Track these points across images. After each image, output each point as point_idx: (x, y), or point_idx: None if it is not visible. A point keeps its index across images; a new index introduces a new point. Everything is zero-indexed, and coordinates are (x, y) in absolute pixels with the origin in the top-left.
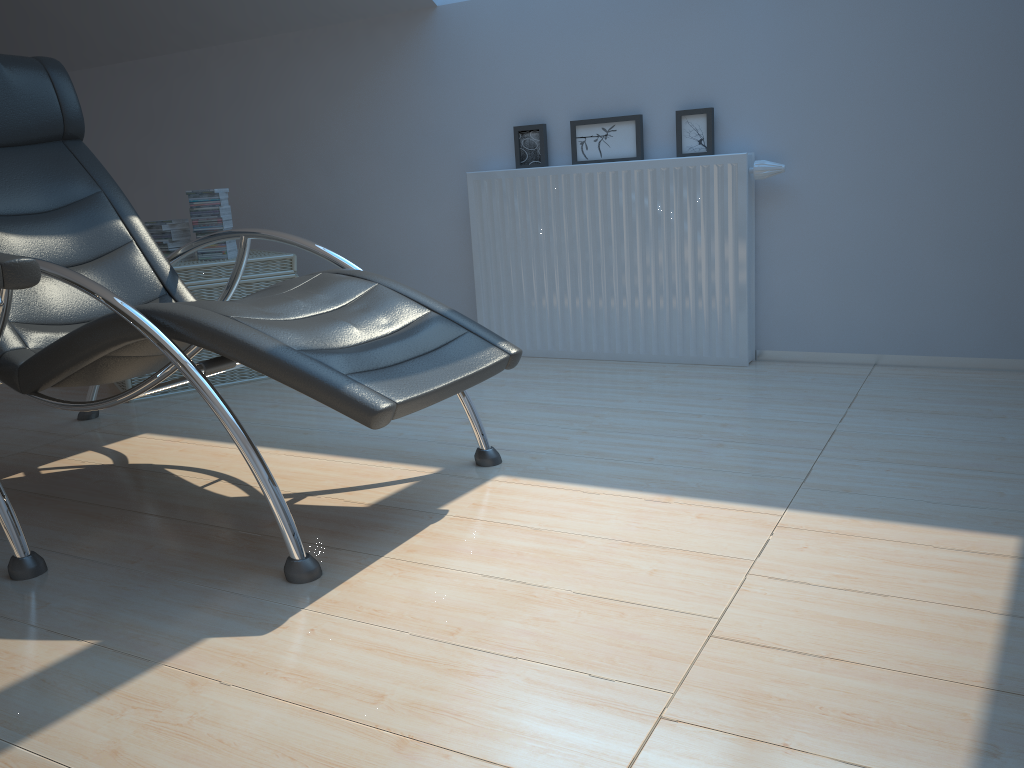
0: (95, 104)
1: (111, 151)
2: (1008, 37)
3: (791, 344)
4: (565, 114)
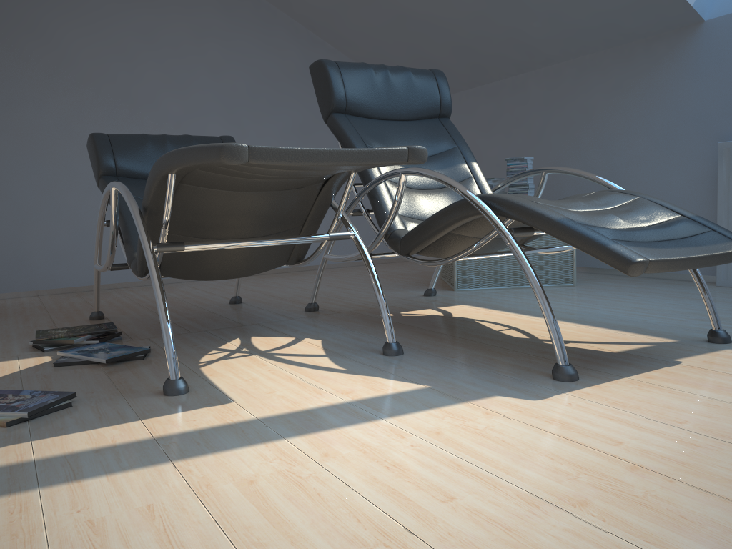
0: (454, 115)
1: None
2: None
3: None
4: None
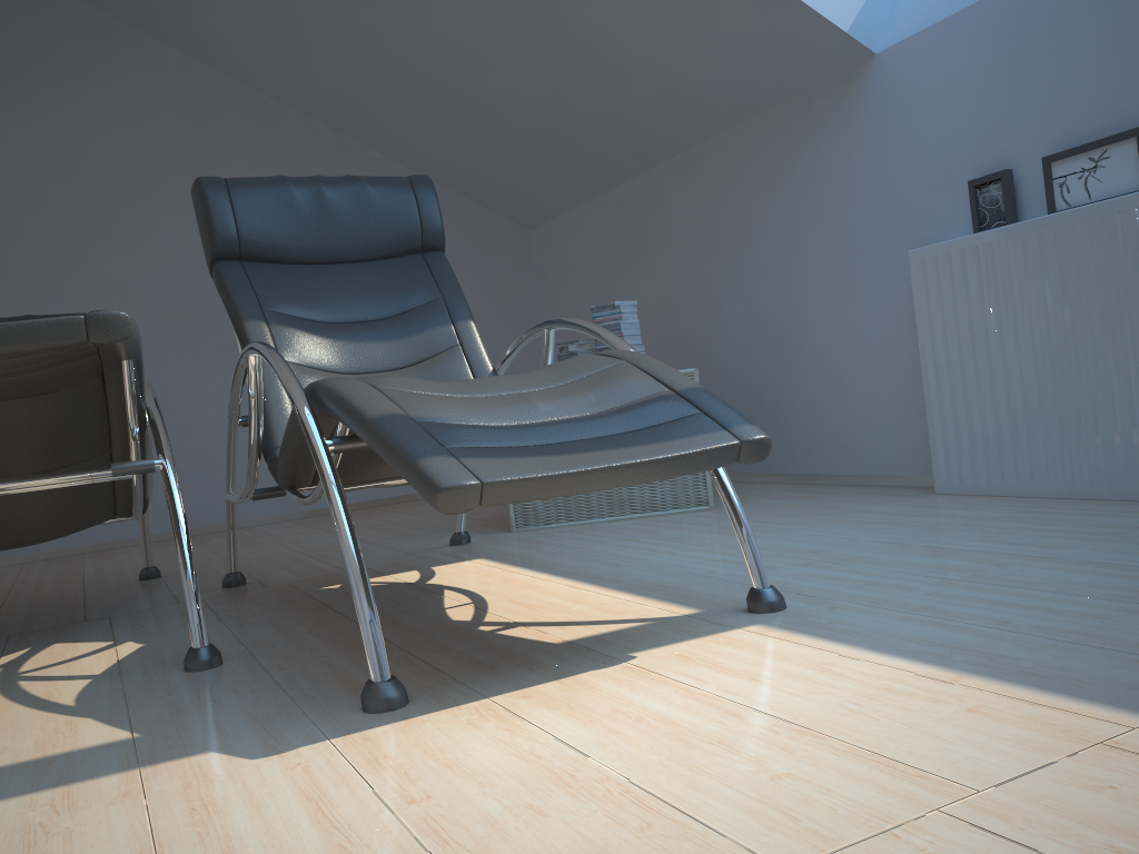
0: (578, 243)
1: (589, 288)
2: None
3: None
4: (1039, 151)
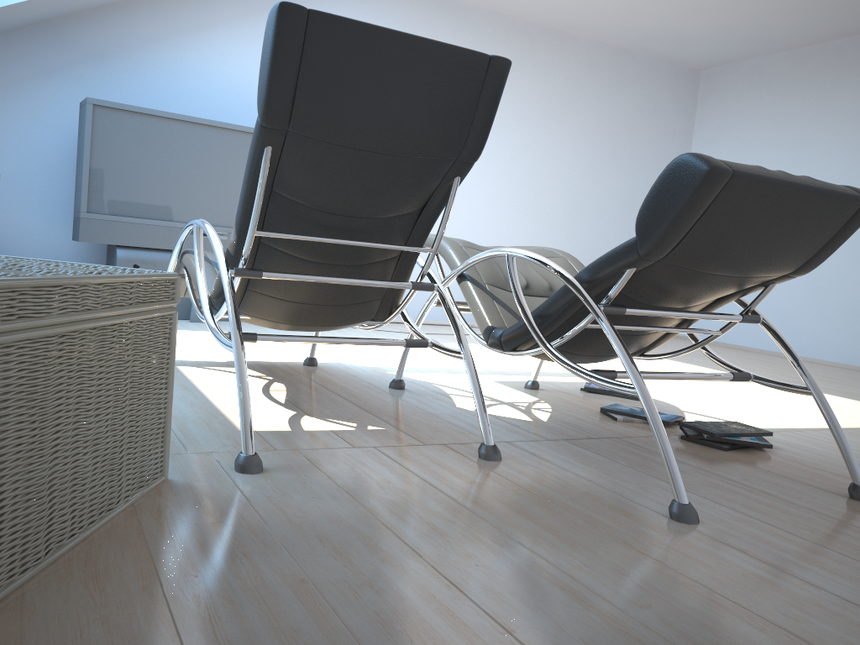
0: None
1: None
2: None
3: None
4: None
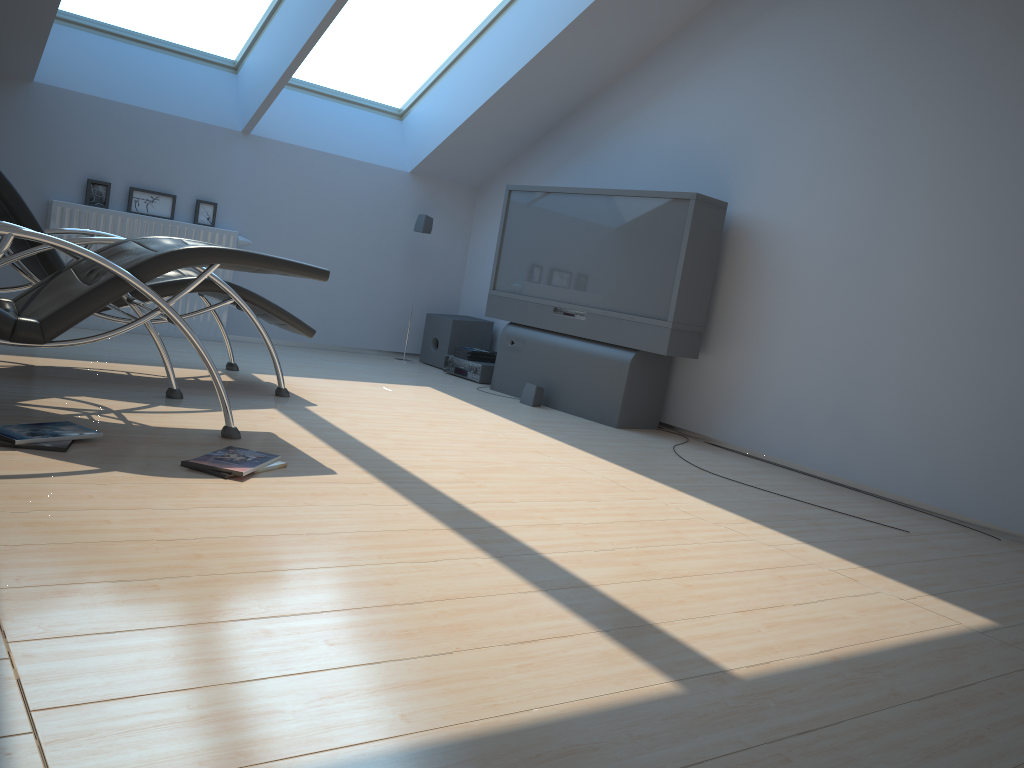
0: None
1: None
2: (341, 209)
3: (238, 332)
4: (122, 180)
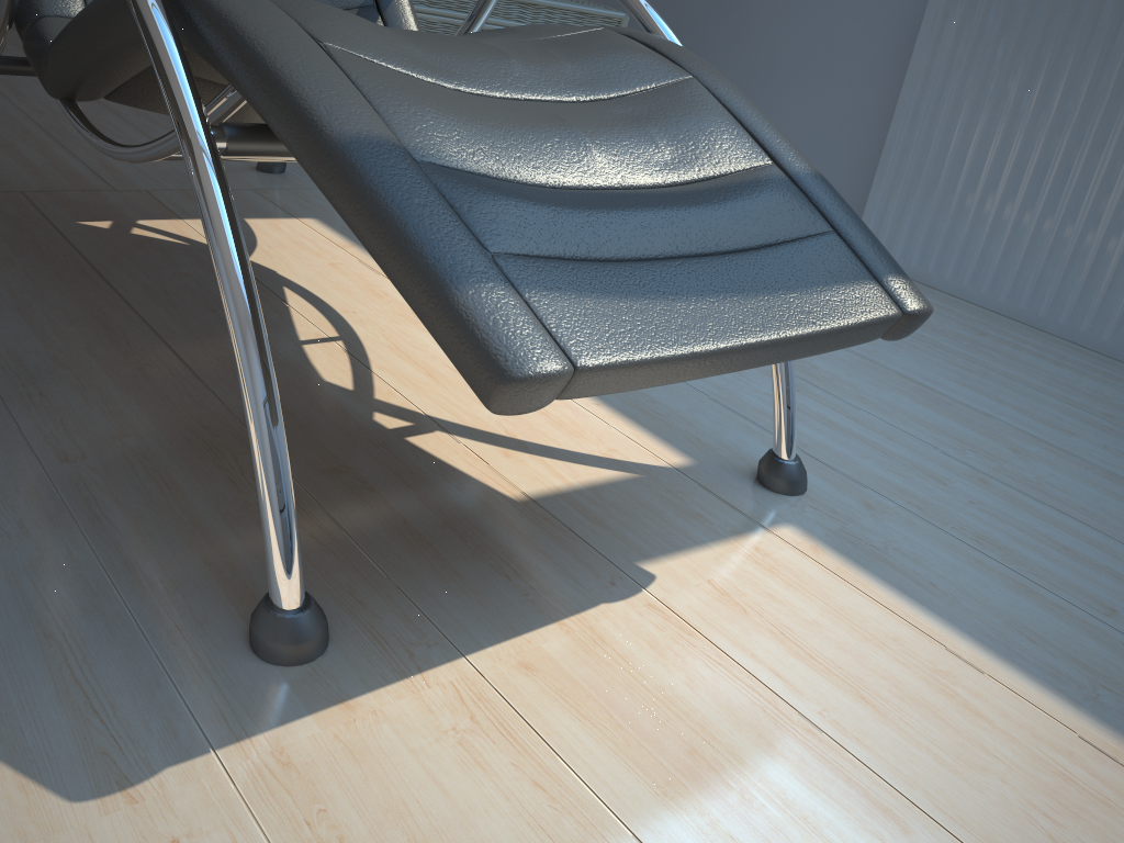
0: None
1: None
2: None
3: None
4: None
